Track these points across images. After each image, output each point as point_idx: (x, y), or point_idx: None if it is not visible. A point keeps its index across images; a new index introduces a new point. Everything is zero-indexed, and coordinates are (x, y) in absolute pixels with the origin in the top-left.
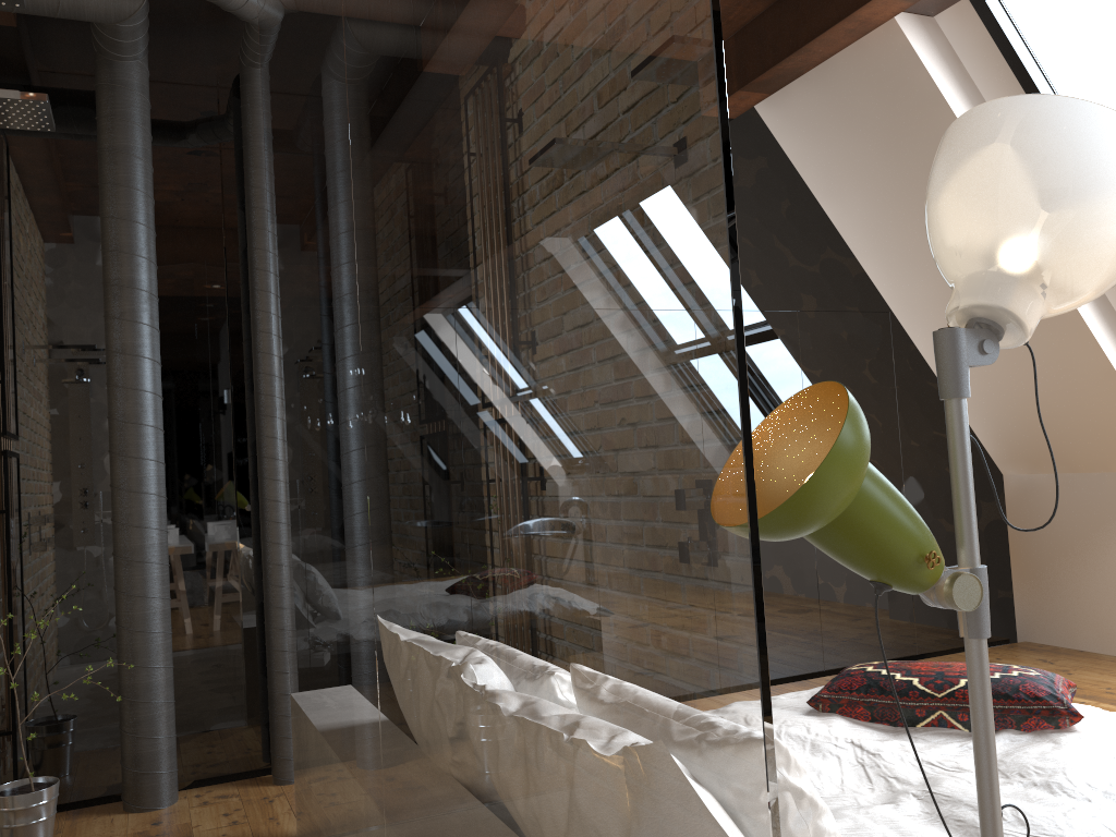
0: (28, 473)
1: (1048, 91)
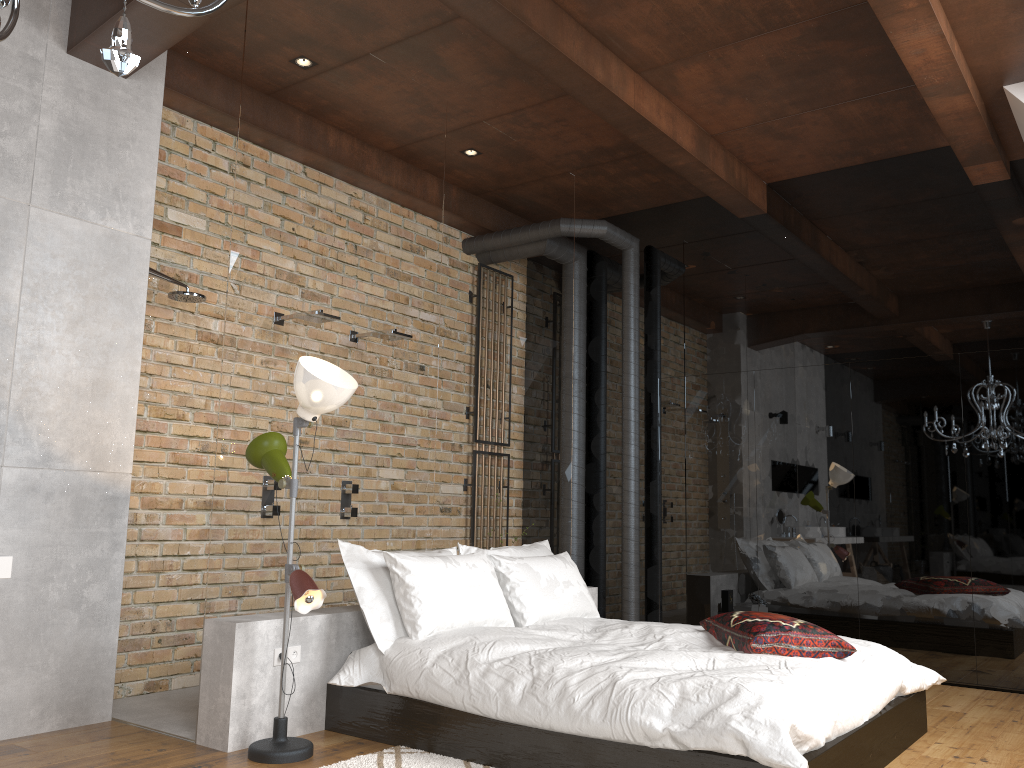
0: None
1: None
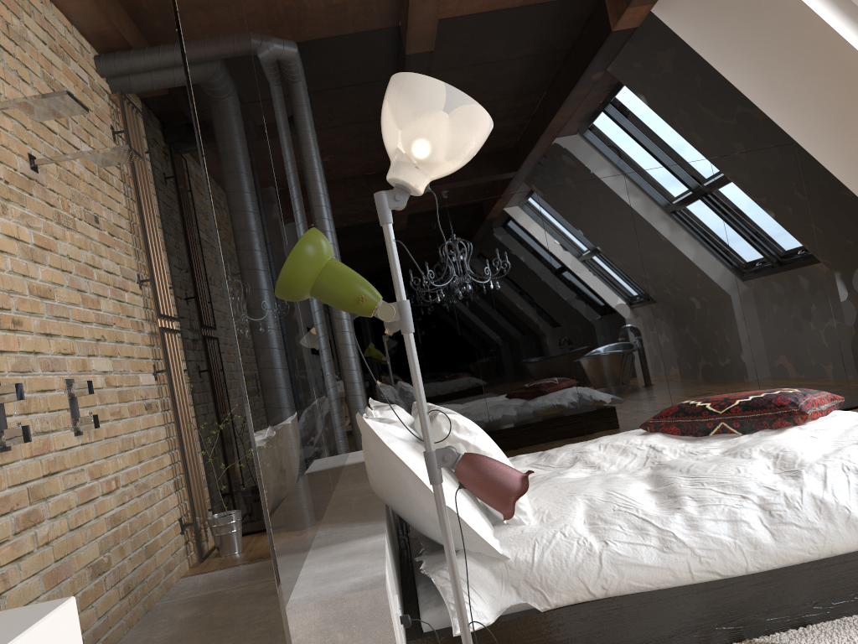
0: (212, 346)
1: None
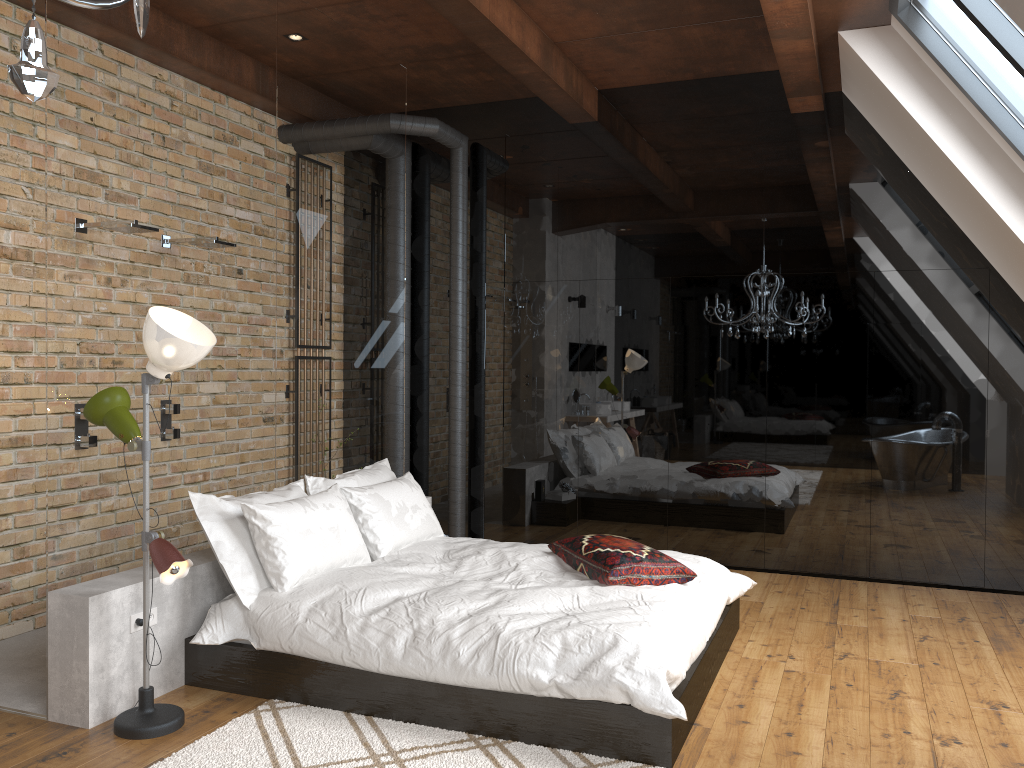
0: None
1: (973, 81)
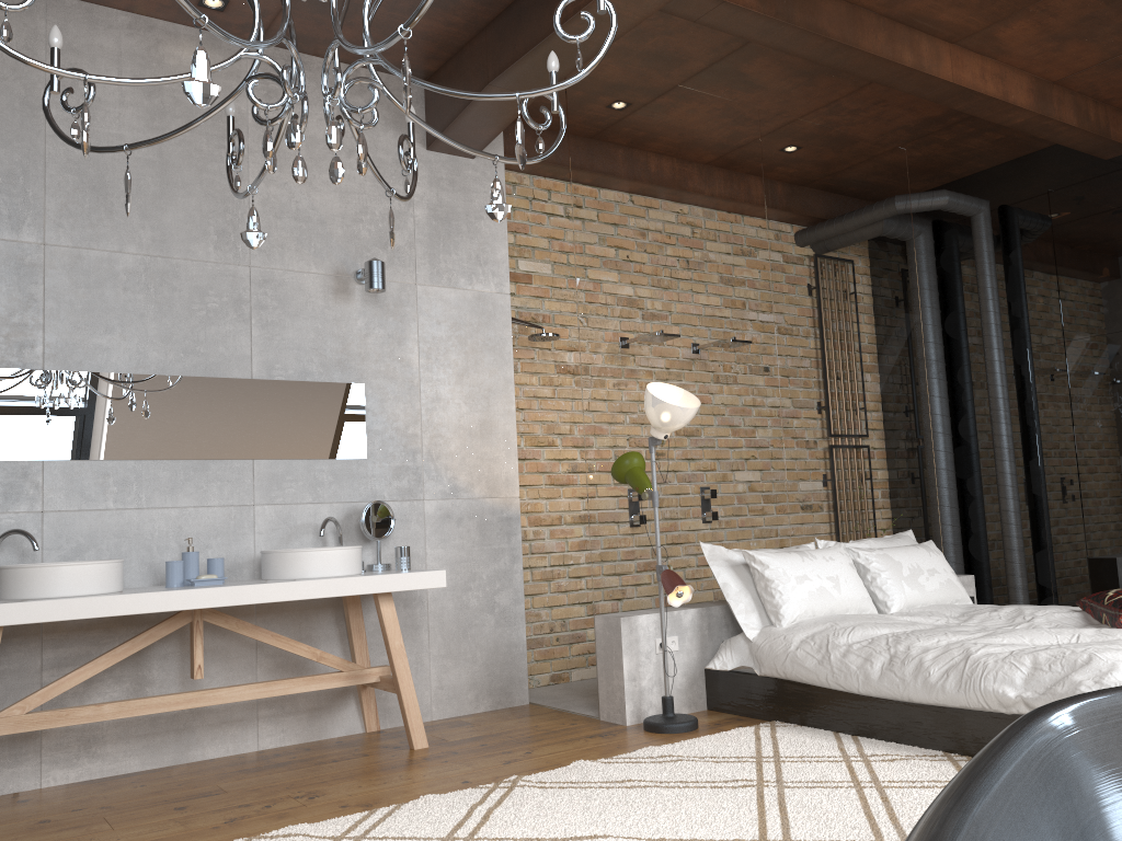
0: None
1: None
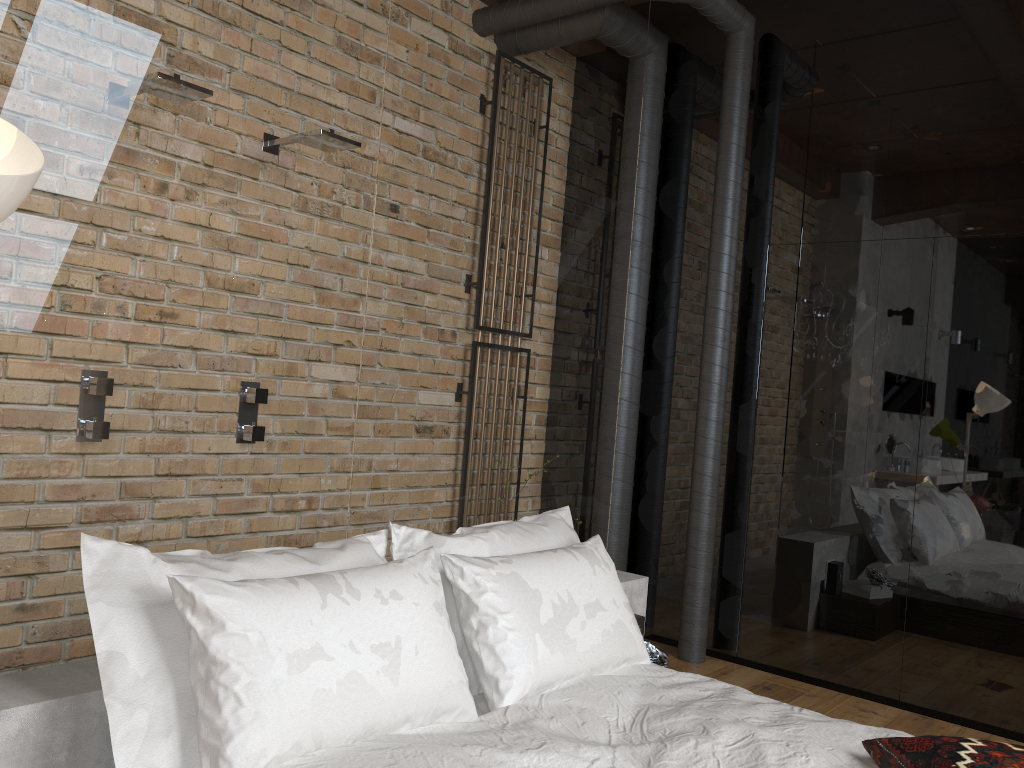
0: None
1: None
